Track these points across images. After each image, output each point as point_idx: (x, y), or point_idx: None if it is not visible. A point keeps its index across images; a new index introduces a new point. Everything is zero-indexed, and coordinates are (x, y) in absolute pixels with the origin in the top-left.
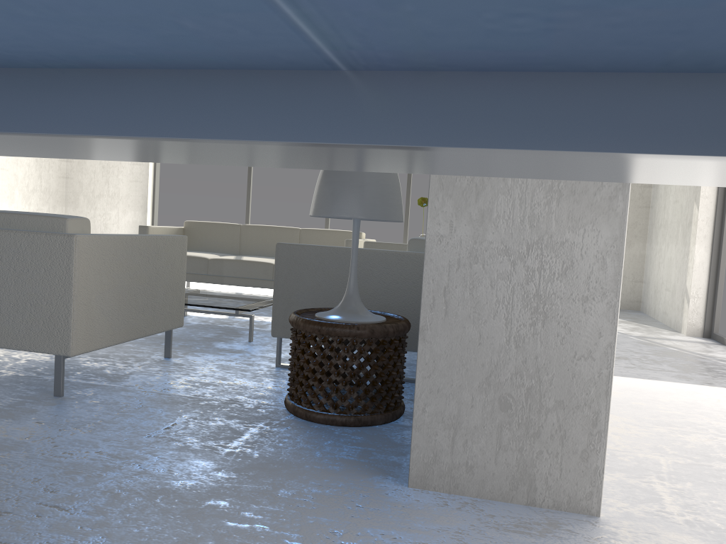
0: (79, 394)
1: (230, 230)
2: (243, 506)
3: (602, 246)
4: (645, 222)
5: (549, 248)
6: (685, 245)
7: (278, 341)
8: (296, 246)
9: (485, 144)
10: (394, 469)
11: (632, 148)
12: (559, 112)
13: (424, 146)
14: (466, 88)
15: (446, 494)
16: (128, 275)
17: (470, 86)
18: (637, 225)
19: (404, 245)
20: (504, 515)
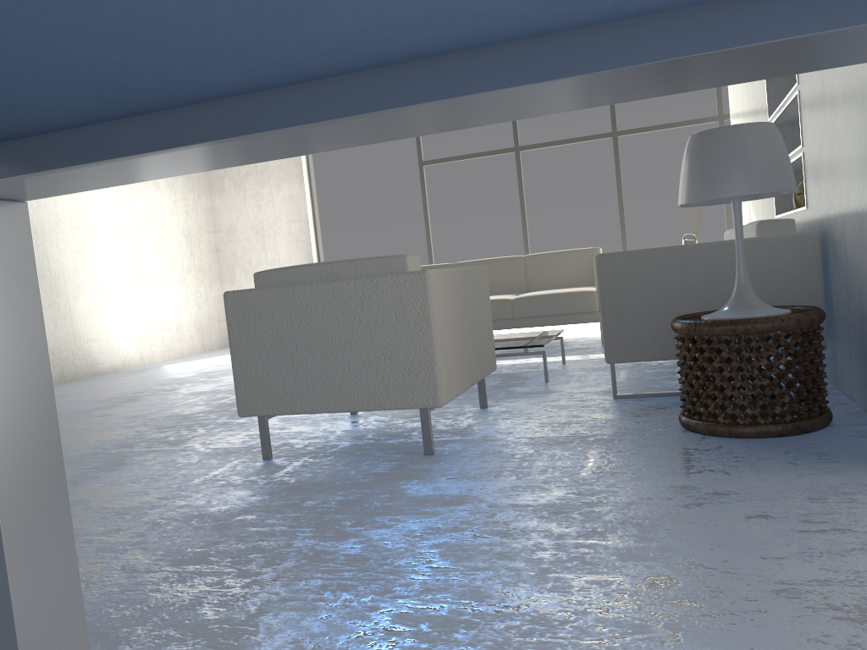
0: (447, 450)
1: None
2: (791, 516)
3: None
4: None
5: None
6: None
7: (613, 368)
8: (621, 253)
9: None
10: None
11: None
12: None
13: None
14: None
15: None
16: (460, 313)
17: None
18: None
19: None
20: None
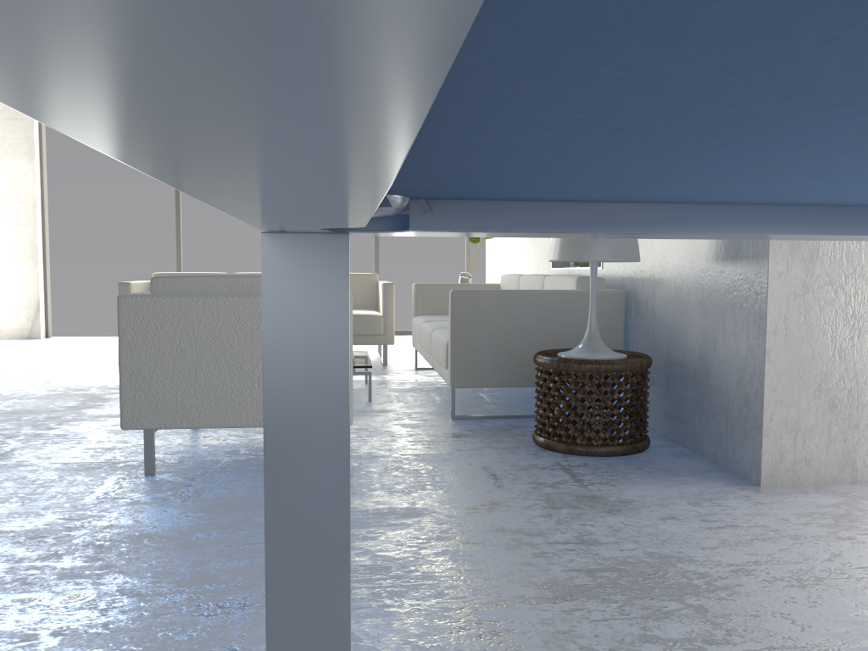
0: None
1: None
2: (690, 517)
3: None
4: None
5: (860, 277)
6: None
7: (454, 392)
8: (473, 292)
9: None
10: (725, 477)
11: None
12: None
13: None
14: None
15: (791, 486)
16: None
17: None
18: None
19: (459, 285)
20: (850, 491)
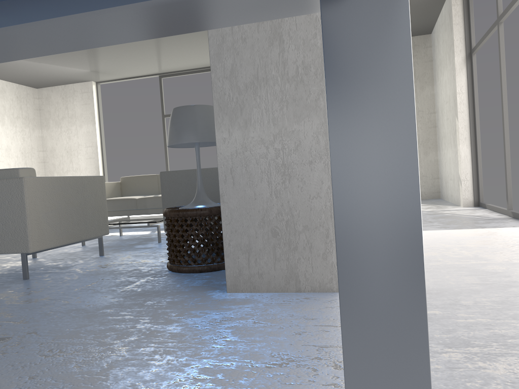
0: (39, 277)
1: (151, 179)
2: (122, 310)
3: (316, 129)
4: (434, 137)
5: (286, 136)
6: (455, 146)
7: None
8: (172, 172)
9: (18, 23)
10: (223, 286)
11: (58, 15)
12: (37, 8)
13: (1, 27)
14: (10, 5)
15: (249, 293)
16: (64, 201)
17: (11, 4)
18: (429, 140)
19: None
20: (279, 297)
